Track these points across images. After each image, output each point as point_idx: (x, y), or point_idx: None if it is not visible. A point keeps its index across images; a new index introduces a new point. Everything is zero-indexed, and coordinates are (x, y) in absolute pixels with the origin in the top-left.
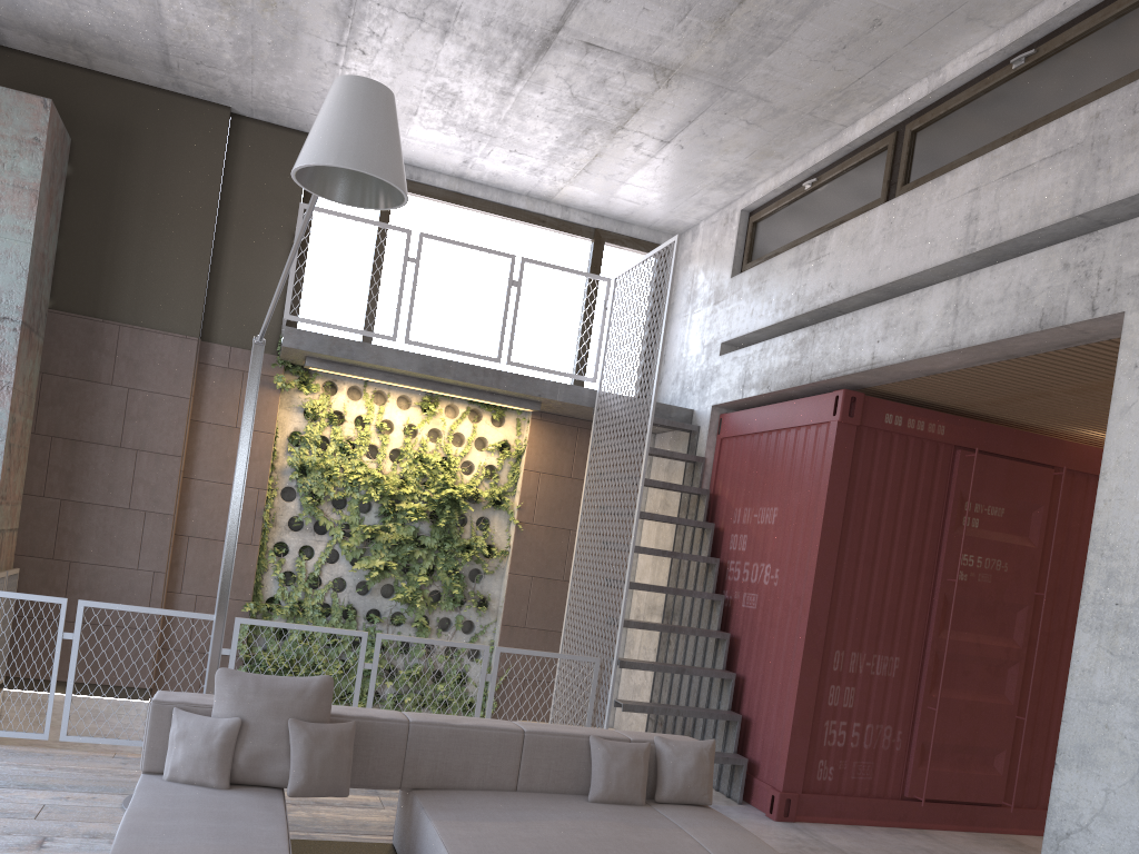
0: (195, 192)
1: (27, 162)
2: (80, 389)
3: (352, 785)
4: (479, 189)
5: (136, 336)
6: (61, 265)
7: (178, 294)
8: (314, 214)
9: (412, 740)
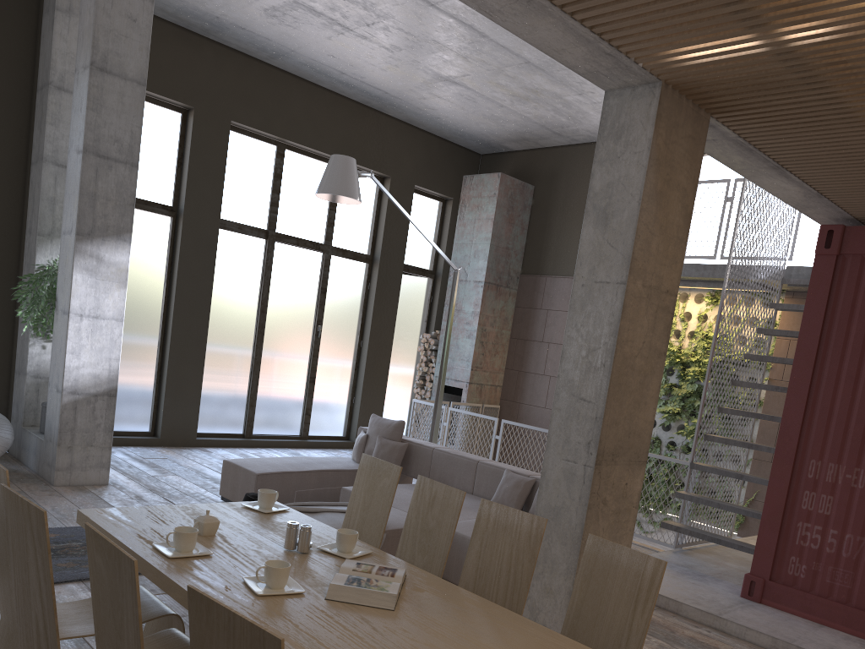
0: (582, 195)
1: (490, 206)
2: (528, 313)
3: (412, 476)
4: None
5: (552, 281)
6: (526, 251)
7: (572, 254)
8: None
9: (433, 457)
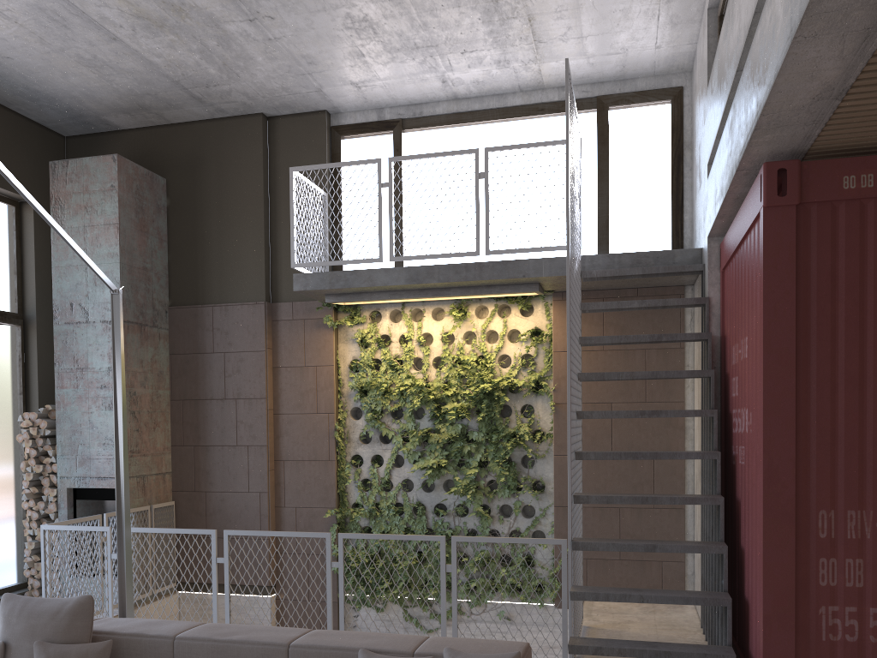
0: (247, 188)
1: (109, 205)
2: (194, 361)
3: None
4: (476, 102)
5: (223, 311)
6: (172, 272)
7: (247, 271)
8: (343, 175)
9: (177, 656)
